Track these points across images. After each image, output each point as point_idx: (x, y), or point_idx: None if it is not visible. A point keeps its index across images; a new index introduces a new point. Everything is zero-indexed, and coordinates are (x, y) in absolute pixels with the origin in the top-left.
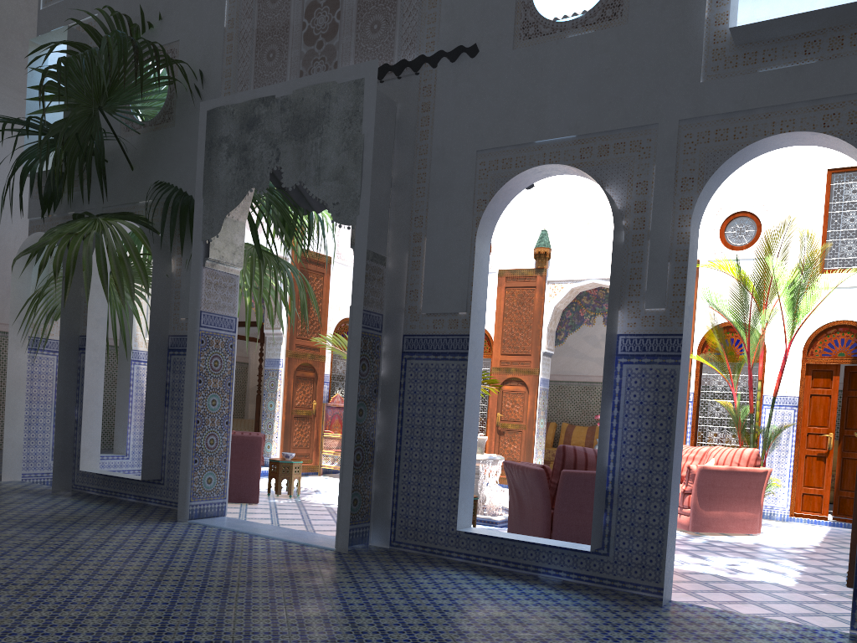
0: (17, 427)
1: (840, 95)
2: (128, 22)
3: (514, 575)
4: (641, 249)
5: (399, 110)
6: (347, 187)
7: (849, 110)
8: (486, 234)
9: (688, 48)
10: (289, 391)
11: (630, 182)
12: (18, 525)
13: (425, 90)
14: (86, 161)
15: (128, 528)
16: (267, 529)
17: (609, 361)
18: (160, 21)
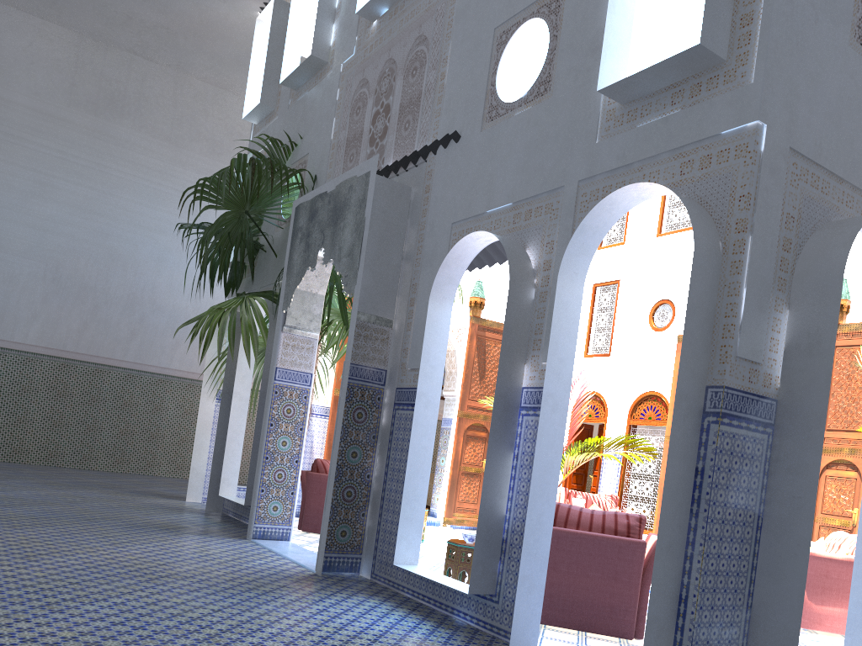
0: (201, 460)
1: (694, 141)
2: (280, 143)
3: (428, 612)
4: (544, 306)
5: (414, 193)
6: (352, 262)
7: (700, 156)
8: (445, 296)
9: (589, 112)
10: (457, 448)
11: (542, 242)
12: (124, 525)
13: (428, 175)
14: (240, 252)
15: (194, 537)
16: (298, 553)
17: (505, 412)
18: (301, 139)
